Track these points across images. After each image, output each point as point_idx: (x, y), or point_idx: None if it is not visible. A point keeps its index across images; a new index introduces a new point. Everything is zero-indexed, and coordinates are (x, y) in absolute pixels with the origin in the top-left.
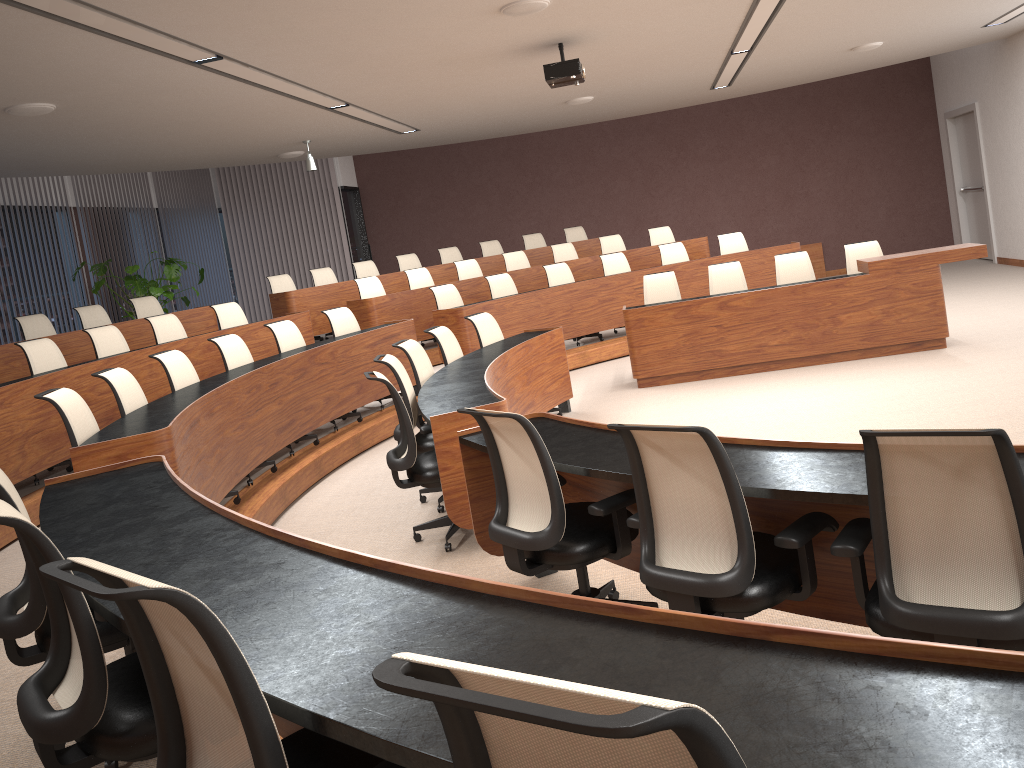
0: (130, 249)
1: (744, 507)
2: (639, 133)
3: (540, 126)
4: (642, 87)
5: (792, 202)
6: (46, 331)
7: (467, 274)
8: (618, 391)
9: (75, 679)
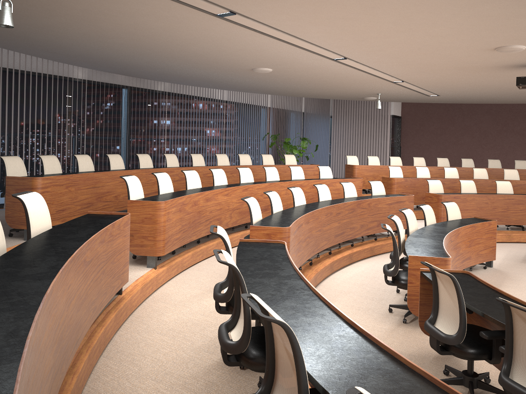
0: (288, 129)
1: None
2: None
3: (511, 101)
4: None
5: None
6: (248, 162)
7: (449, 175)
8: (525, 263)
9: (238, 329)
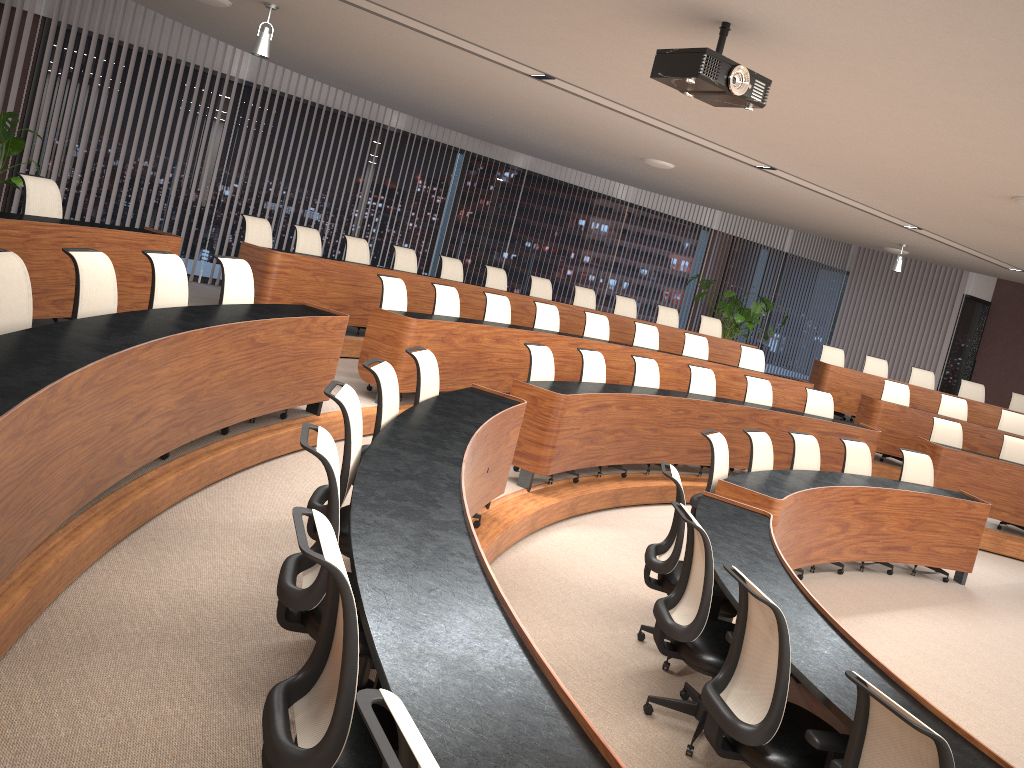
0: (746, 278)
1: (709, 594)
2: None
3: None
4: None
5: None
6: (630, 312)
7: (1009, 426)
8: None
9: None
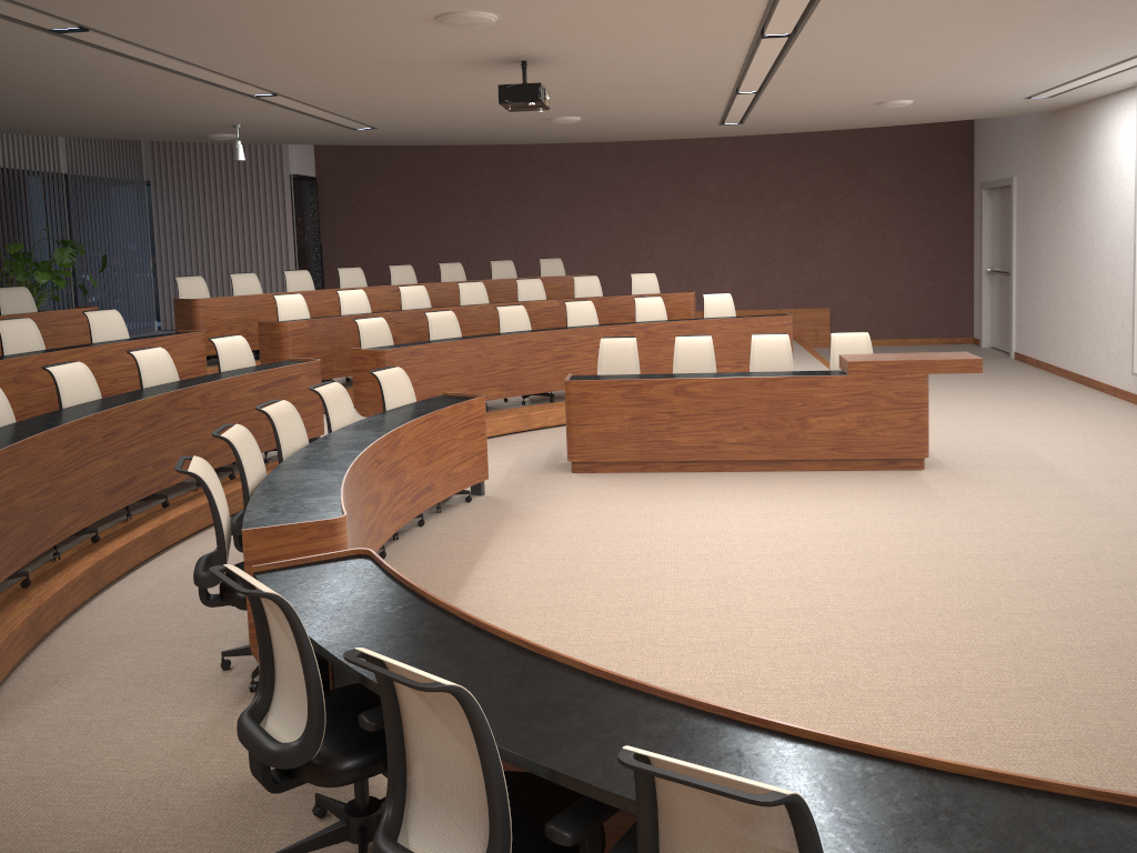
0: (24, 220)
1: (503, 789)
2: (643, 158)
3: (524, 139)
4: (637, 114)
5: (803, 259)
6: None
7: (412, 303)
8: (548, 473)
9: None
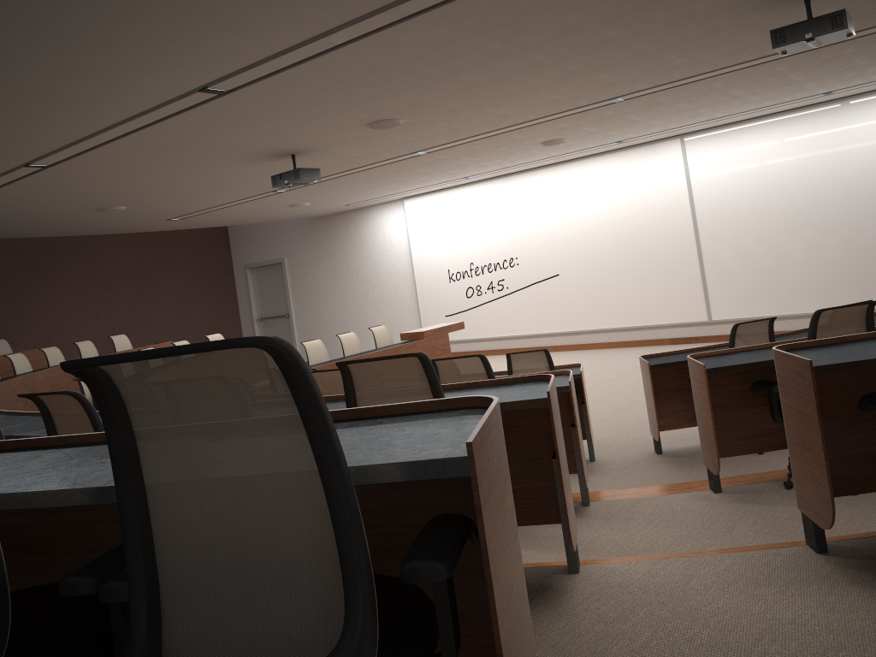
0: None
1: None
2: (8, 256)
3: None
4: (165, 206)
5: (141, 326)
6: None
7: None
8: None
9: None
